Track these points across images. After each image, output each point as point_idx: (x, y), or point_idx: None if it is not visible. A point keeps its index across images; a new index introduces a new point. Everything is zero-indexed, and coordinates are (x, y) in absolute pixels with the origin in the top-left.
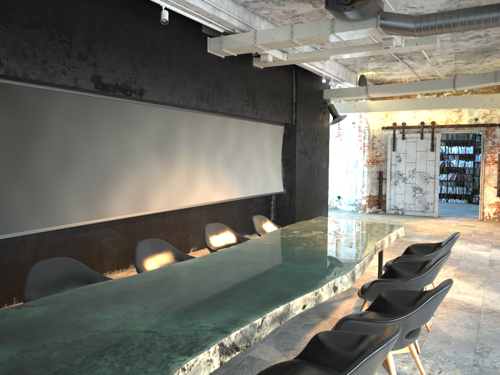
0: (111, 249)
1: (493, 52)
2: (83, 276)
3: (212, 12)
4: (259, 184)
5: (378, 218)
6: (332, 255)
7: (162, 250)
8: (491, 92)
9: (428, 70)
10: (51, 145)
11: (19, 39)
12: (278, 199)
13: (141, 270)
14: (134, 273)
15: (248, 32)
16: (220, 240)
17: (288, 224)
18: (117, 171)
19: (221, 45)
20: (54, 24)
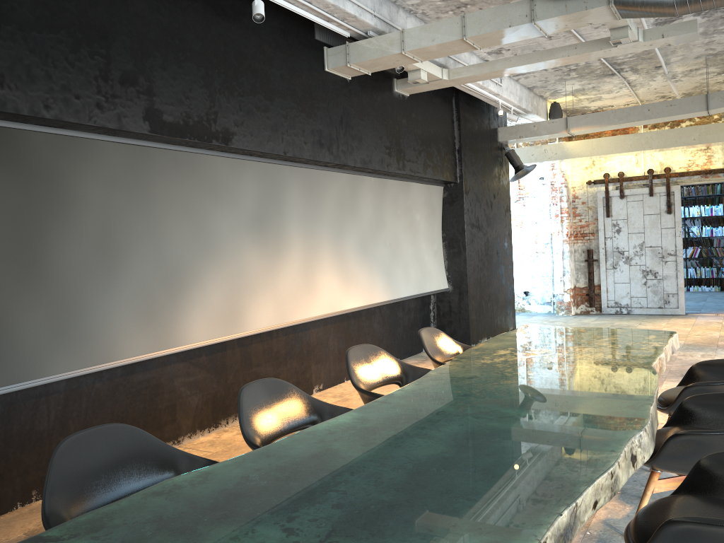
0: (190, 397)
1: None
2: (152, 457)
3: (334, 2)
4: (411, 279)
5: (593, 322)
6: (594, 391)
7: (284, 398)
8: None
9: (659, 87)
10: (83, 230)
11: (21, 50)
12: (440, 301)
13: (252, 438)
14: (228, 435)
15: (391, 33)
16: (374, 373)
17: (459, 339)
18: (193, 268)
19: (347, 58)
20: (80, 24)
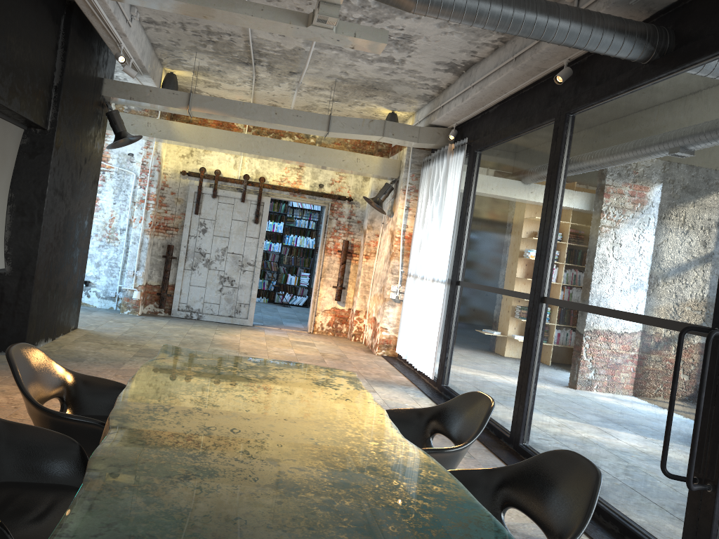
0: None
1: (381, 93)
2: None
3: None
4: None
5: (166, 327)
6: (410, 507)
7: None
8: (345, 150)
9: (278, 95)
10: None
11: None
12: None
13: None
14: None
15: None
16: None
17: (7, 340)
18: None
19: None
20: None
